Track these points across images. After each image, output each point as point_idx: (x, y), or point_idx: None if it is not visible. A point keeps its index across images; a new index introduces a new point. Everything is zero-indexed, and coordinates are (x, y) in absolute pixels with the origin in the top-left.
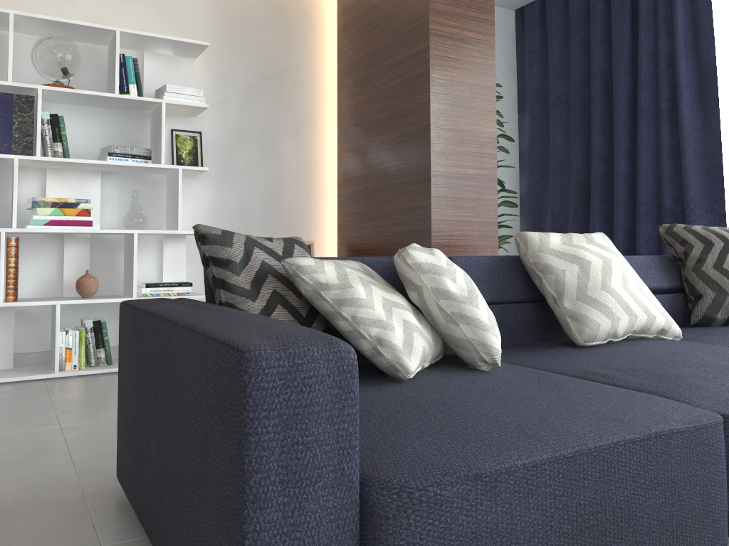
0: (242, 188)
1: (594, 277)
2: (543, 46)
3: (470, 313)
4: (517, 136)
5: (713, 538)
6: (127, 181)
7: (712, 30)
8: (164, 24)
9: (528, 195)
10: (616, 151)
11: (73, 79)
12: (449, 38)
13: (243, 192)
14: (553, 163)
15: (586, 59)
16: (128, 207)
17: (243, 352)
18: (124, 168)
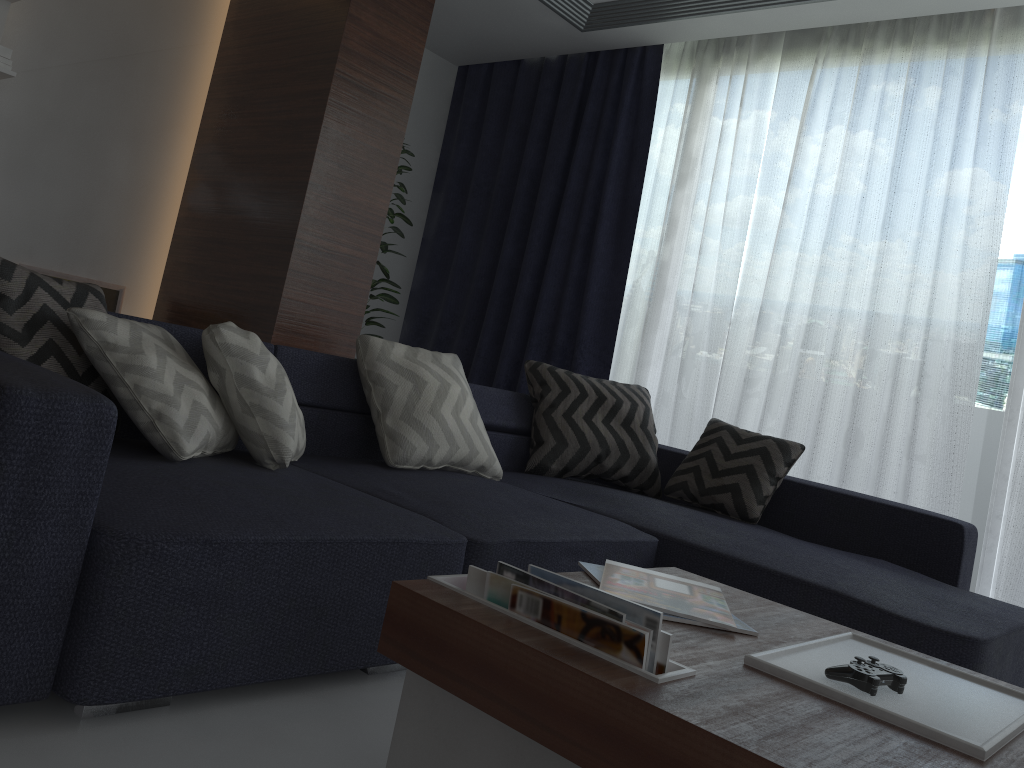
0: (38, 193)
1: (426, 399)
2: (479, 120)
3: (271, 407)
4: (425, 219)
5: None
6: None
7: (646, 163)
8: None
9: (420, 293)
10: (524, 267)
11: None
12: (357, 86)
13: (38, 199)
14: (456, 262)
15: (520, 151)
16: None
17: (5, 388)
18: None
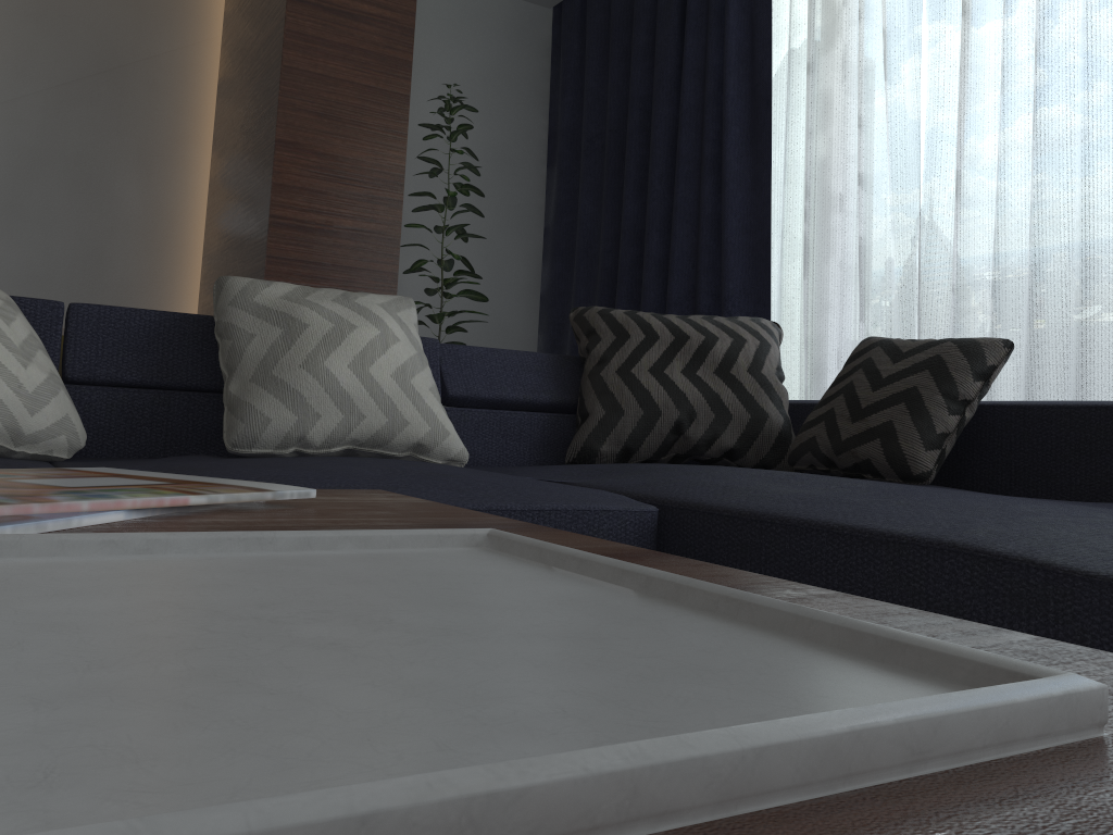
0: (34, 241)
1: (300, 348)
2: (583, 63)
3: None
4: (544, 203)
5: None
6: None
7: (771, 32)
8: None
9: (549, 295)
10: (647, 222)
11: None
12: (326, 9)
13: (35, 248)
14: (579, 244)
15: (629, 81)
16: None
17: None
18: None
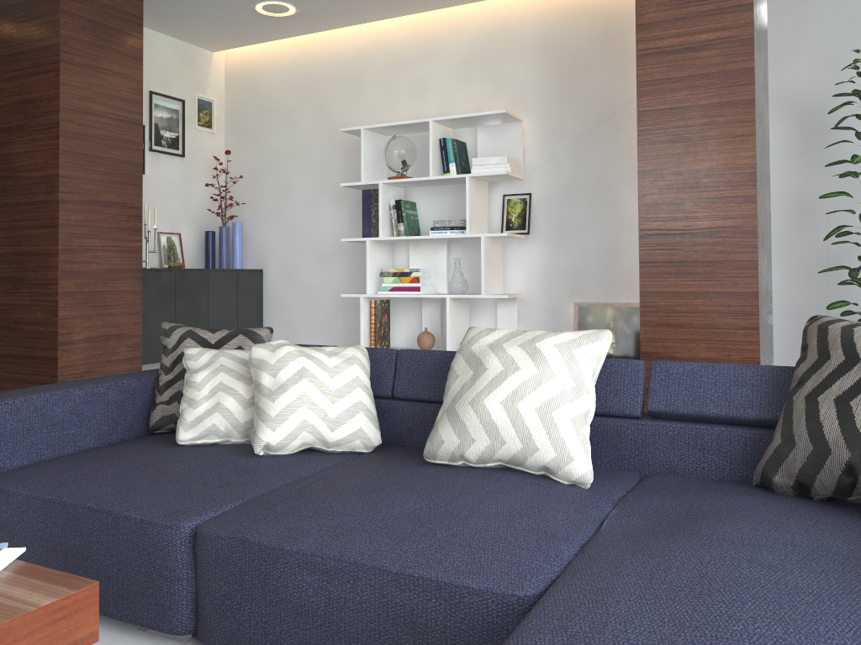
0: (574, 246)
1: (474, 388)
2: None
3: (262, 404)
4: None
5: (157, 618)
6: (469, 248)
7: None
8: (495, 95)
9: None
10: None
11: (427, 164)
12: (668, 53)
13: (575, 250)
14: None
15: None
16: (470, 271)
17: None
18: (448, 238)
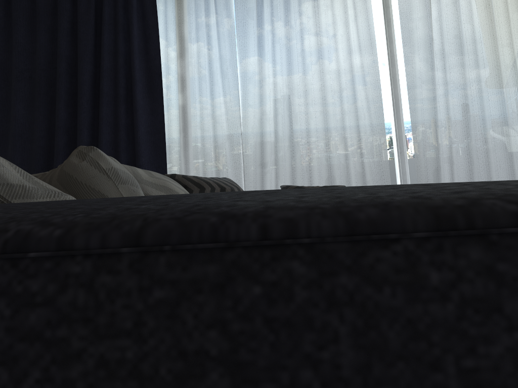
0: None
1: None
2: (6, 25)
3: None
4: None
5: None
6: None
7: (159, 43)
8: None
9: None
10: (80, 124)
11: None
12: None
13: None
14: (15, 131)
15: (51, 45)
16: None
17: None
18: None
